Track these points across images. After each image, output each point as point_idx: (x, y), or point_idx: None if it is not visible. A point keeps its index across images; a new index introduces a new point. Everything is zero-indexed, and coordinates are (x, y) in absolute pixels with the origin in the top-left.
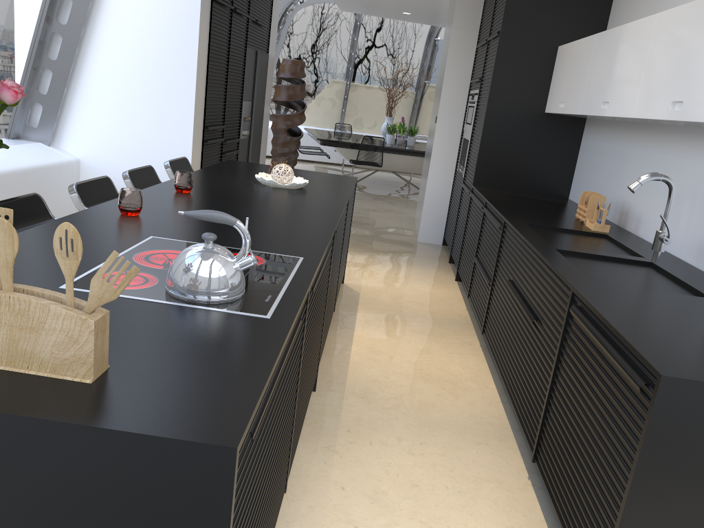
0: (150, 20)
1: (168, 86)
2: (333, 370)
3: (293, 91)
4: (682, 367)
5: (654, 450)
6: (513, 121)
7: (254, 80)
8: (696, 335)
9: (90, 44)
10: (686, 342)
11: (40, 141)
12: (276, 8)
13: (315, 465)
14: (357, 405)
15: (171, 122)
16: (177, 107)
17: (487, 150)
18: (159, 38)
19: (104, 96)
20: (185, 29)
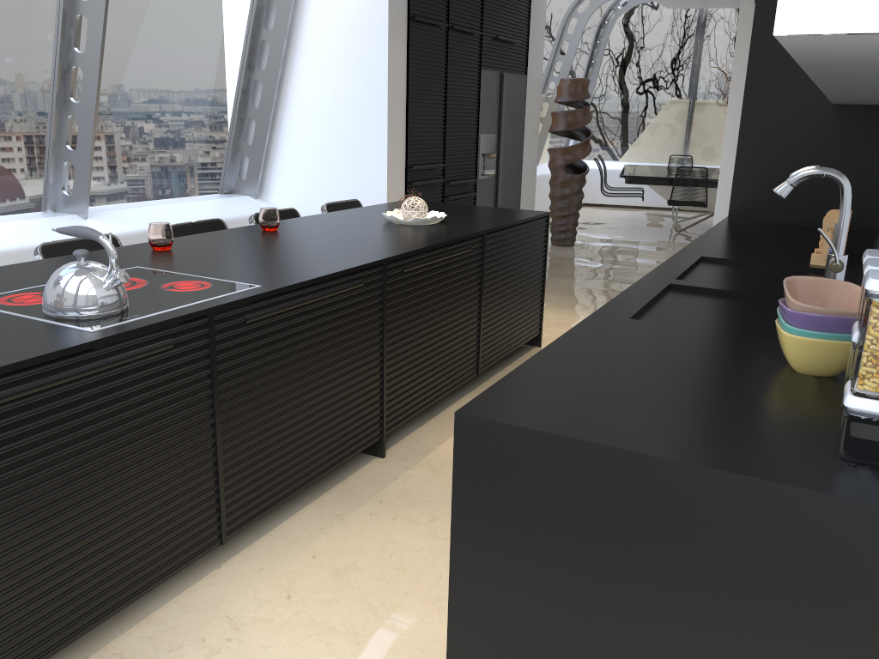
0: (341, 52)
1: (361, 123)
2: (427, 438)
3: (571, 117)
4: (513, 408)
5: (467, 516)
6: (783, 121)
7: (500, 108)
8: (646, 380)
9: (289, 87)
10: (603, 385)
11: (248, 195)
12: (538, 18)
13: (308, 530)
14: (418, 478)
15: (365, 163)
16: (370, 146)
17: (747, 165)
18: (350, 71)
19: (303, 141)
20: (375, 57)
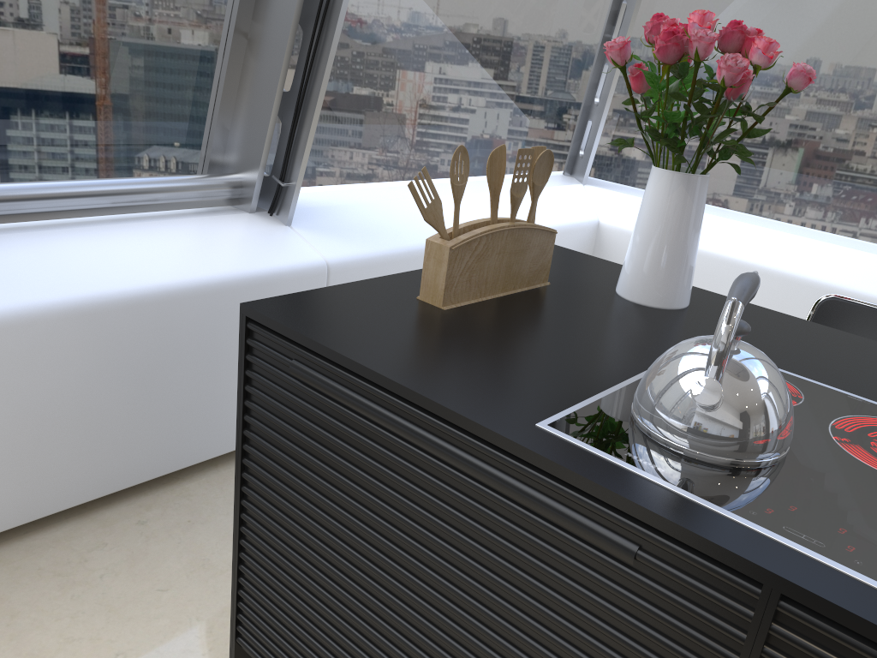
0: None
1: None
2: None
3: None
4: None
5: None
6: None
7: None
8: None
9: None
10: None
11: None
12: None
13: None
14: None
15: None
16: None
17: None
18: None
19: None
20: None
